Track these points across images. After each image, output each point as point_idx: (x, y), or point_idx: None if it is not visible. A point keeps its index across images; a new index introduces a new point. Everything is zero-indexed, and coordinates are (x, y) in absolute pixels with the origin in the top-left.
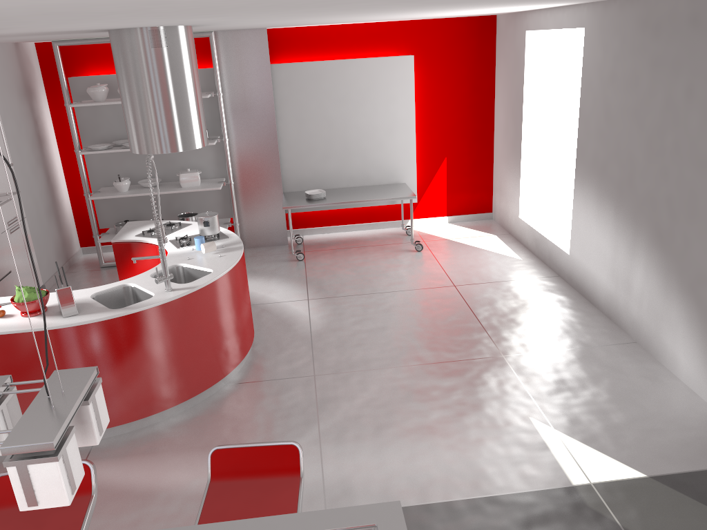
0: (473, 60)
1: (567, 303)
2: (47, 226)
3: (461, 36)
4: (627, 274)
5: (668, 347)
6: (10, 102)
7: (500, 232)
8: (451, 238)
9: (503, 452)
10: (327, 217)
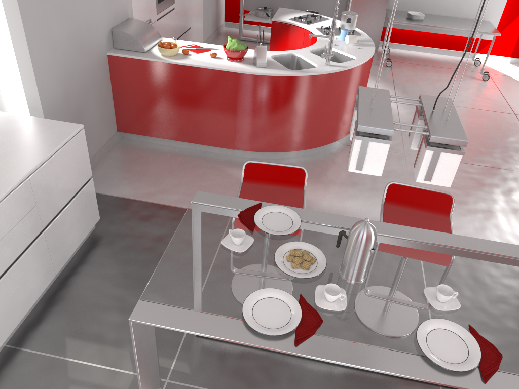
0: None
1: None
2: None
3: None
4: None
5: None
6: None
7: None
8: (511, 76)
9: None
10: (412, 37)
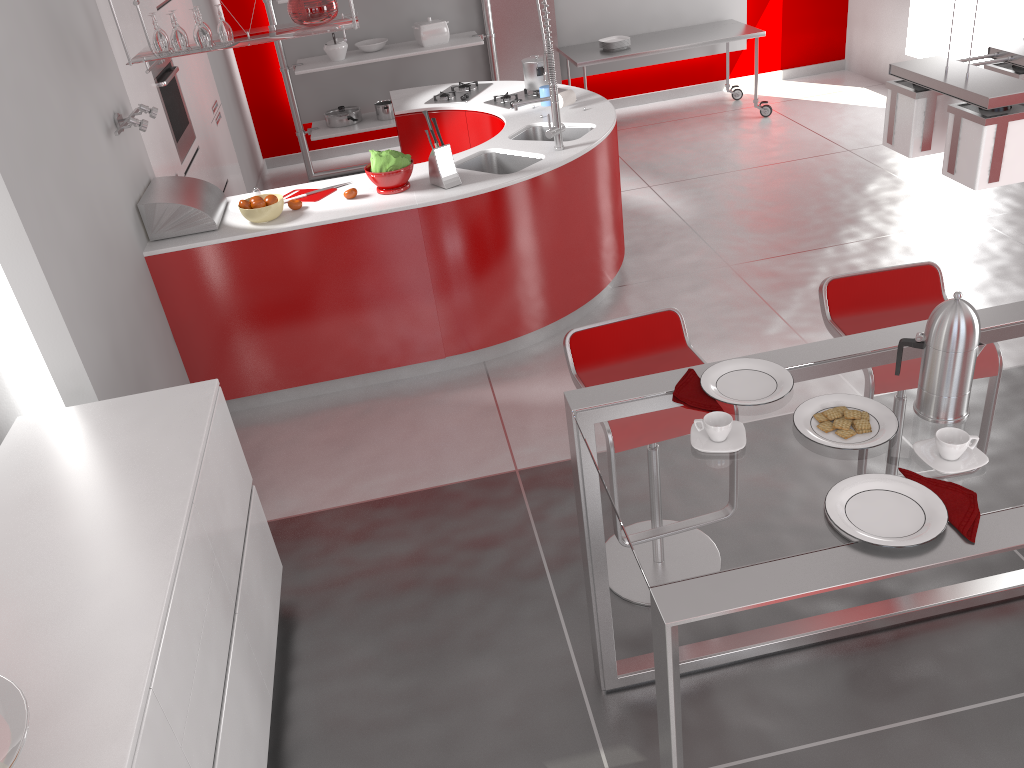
0: None
1: None
2: (236, 121)
3: None
4: None
5: None
6: None
7: (868, 84)
8: (800, 97)
9: None
10: (612, 84)
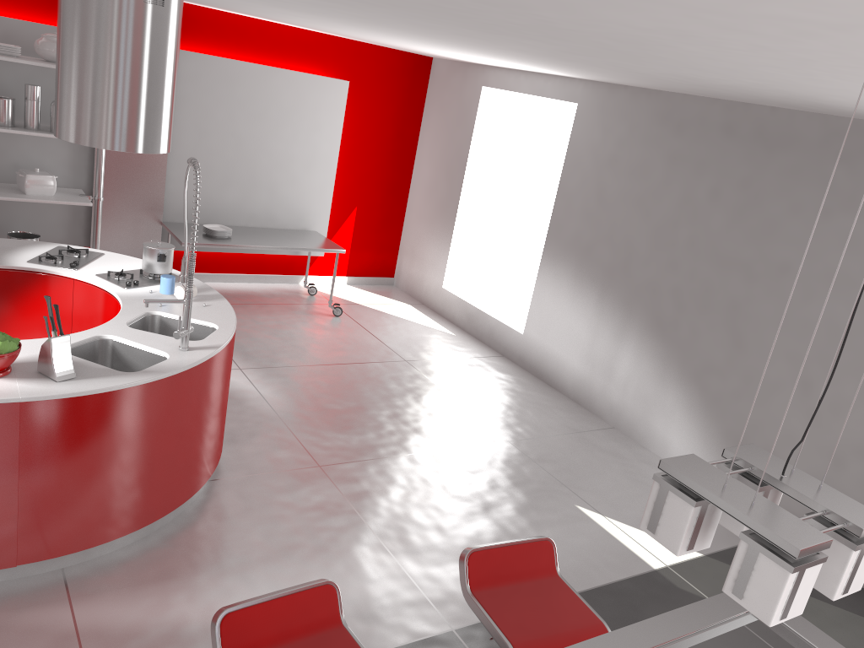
0: (403, 101)
1: (530, 385)
2: None
3: (395, 72)
4: (610, 359)
5: (658, 432)
6: None
7: (412, 302)
8: (363, 303)
9: (576, 542)
10: (205, 260)
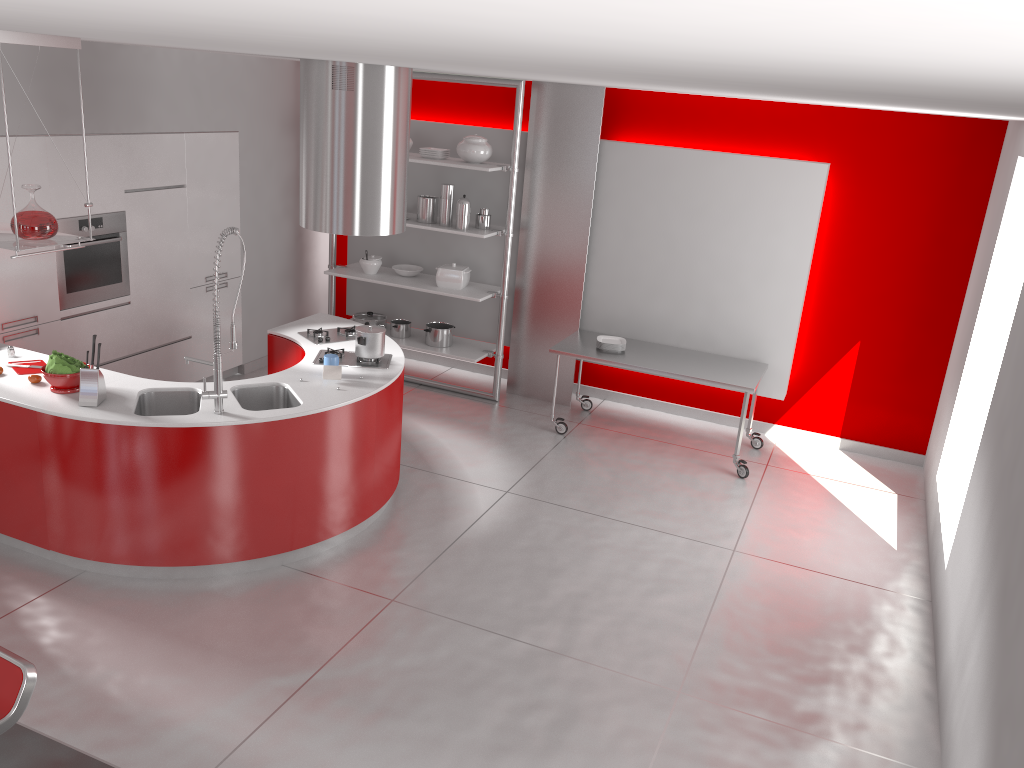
0: (947, 191)
1: (891, 652)
2: (275, 294)
3: (932, 148)
4: (968, 643)
5: None
6: (261, 132)
7: (909, 492)
8: (815, 474)
9: None
10: (646, 383)
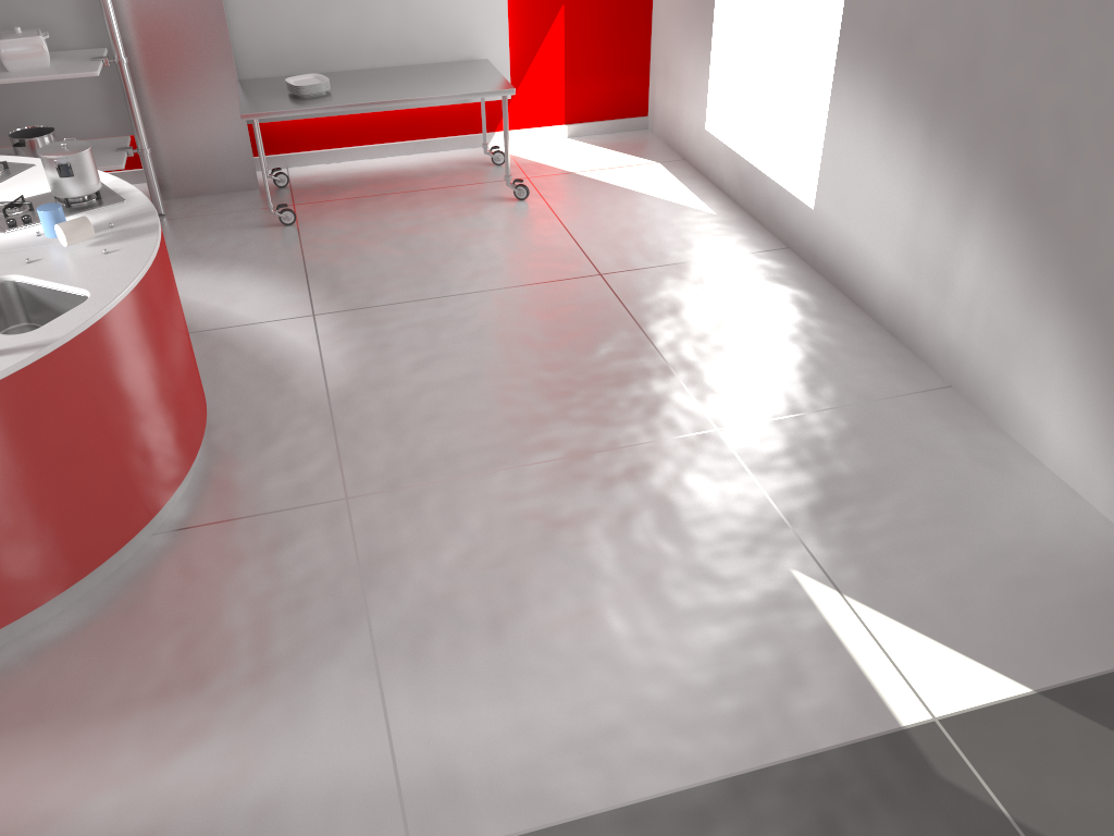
0: None
1: (813, 306)
2: None
3: None
4: (945, 258)
5: (1024, 404)
6: None
7: (666, 158)
8: (578, 170)
9: (756, 659)
10: (334, 129)
